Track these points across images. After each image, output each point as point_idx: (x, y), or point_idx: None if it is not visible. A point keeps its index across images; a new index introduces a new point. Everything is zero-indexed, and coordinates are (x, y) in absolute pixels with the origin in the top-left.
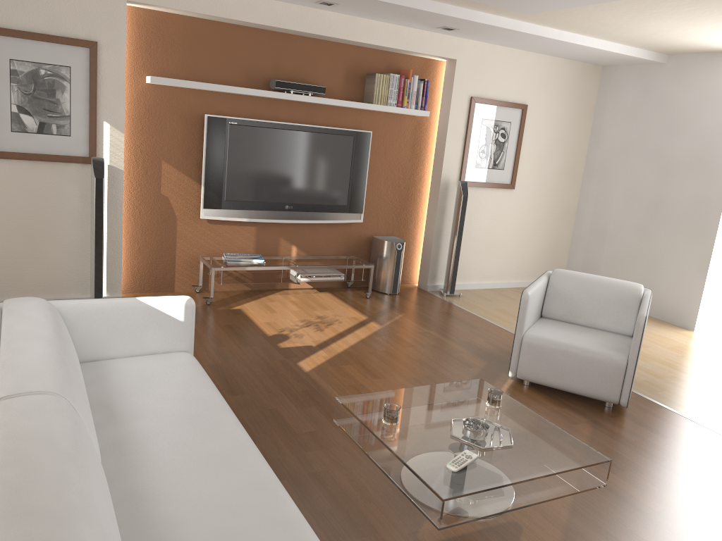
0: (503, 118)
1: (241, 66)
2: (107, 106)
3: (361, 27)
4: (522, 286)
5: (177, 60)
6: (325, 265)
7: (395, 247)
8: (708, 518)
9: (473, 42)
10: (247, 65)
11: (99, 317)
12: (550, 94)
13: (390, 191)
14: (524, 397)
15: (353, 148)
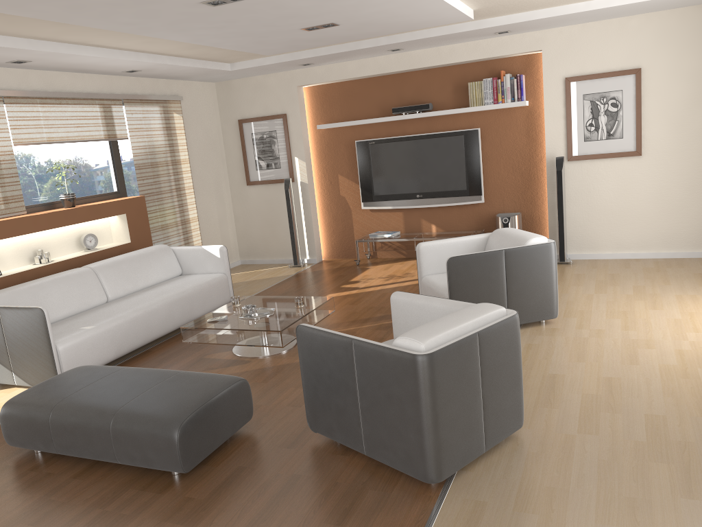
0: (610, 88)
1: (376, 104)
2: (295, 148)
3: (444, 53)
4: (678, 257)
5: (338, 111)
6: (435, 237)
7: (502, 221)
8: None
9: (557, 29)
10: (380, 102)
11: (188, 254)
12: (674, 48)
13: (511, 174)
14: None
15: (464, 145)
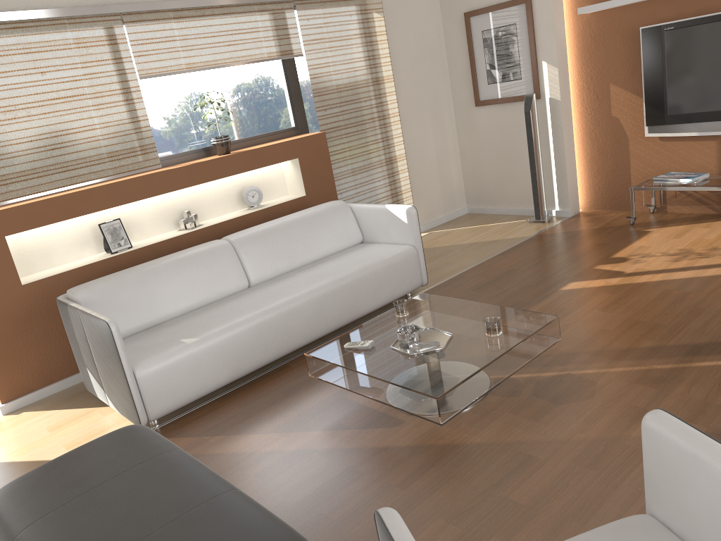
0: None
1: None
2: (543, 47)
3: None
4: None
5: None
6: None
7: None
8: (535, 540)
9: None
10: None
11: (368, 215)
12: None
13: None
14: (713, 378)
15: None
